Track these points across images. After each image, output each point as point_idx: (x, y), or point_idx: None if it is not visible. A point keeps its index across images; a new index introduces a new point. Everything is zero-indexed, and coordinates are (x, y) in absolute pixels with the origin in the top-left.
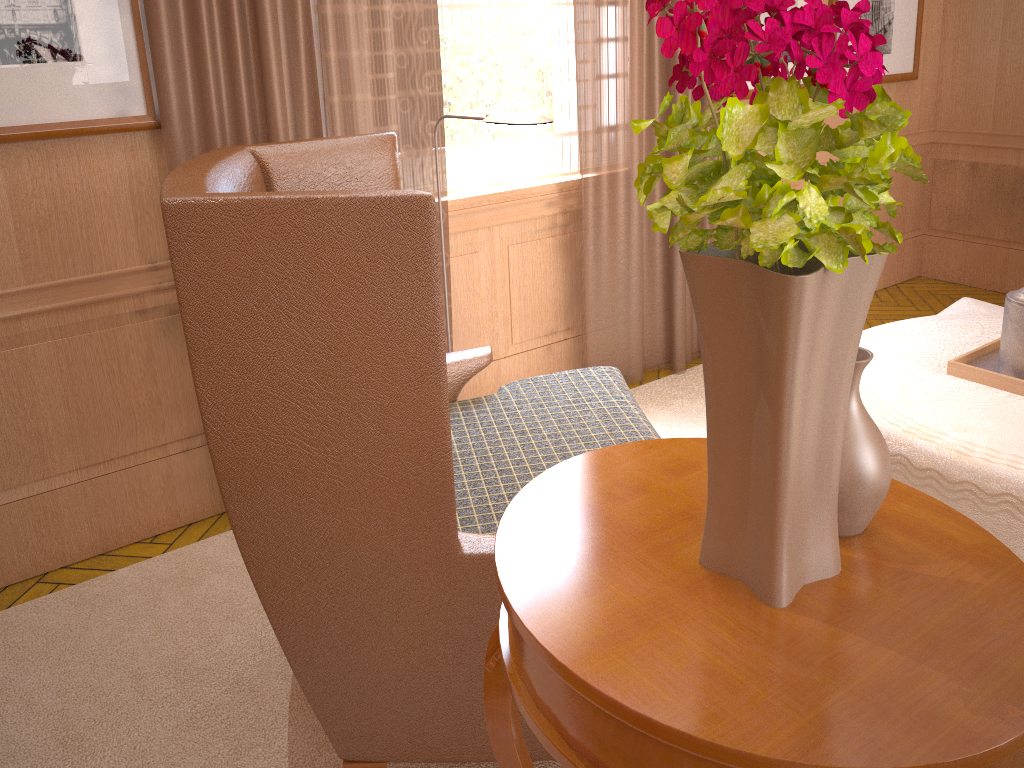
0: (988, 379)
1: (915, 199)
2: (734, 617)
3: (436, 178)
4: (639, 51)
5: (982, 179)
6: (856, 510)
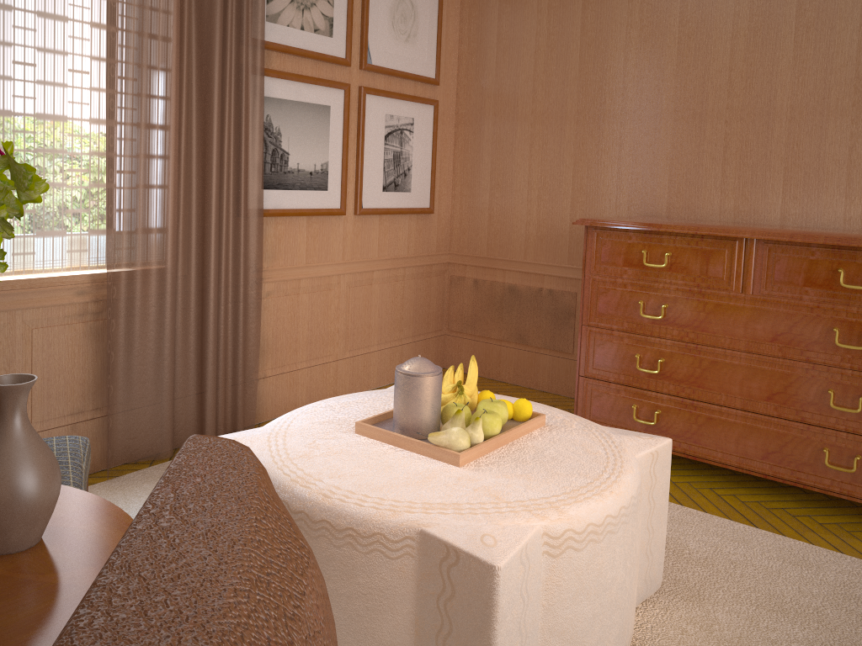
0: (380, 435)
1: (437, 306)
2: None
3: None
4: (174, 167)
5: (482, 291)
6: (5, 526)
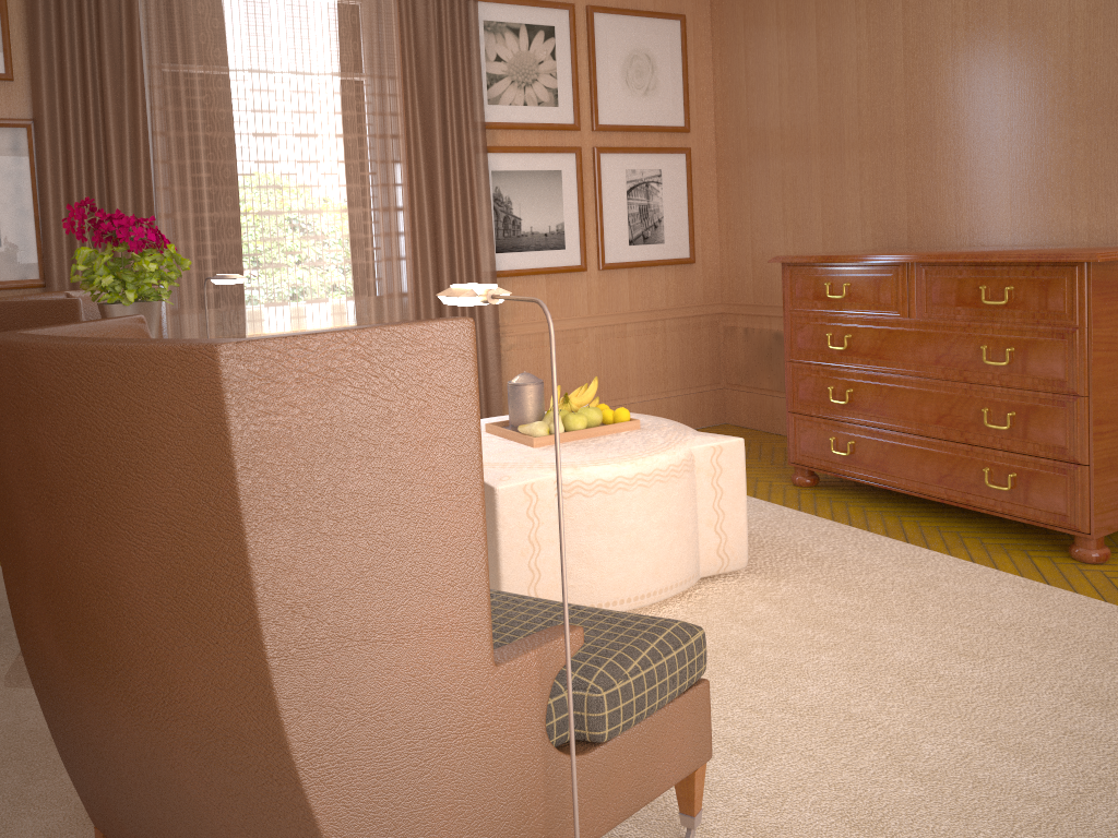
0: (497, 431)
1: (710, 358)
2: None
3: (239, 323)
4: (408, 241)
5: (752, 341)
6: None
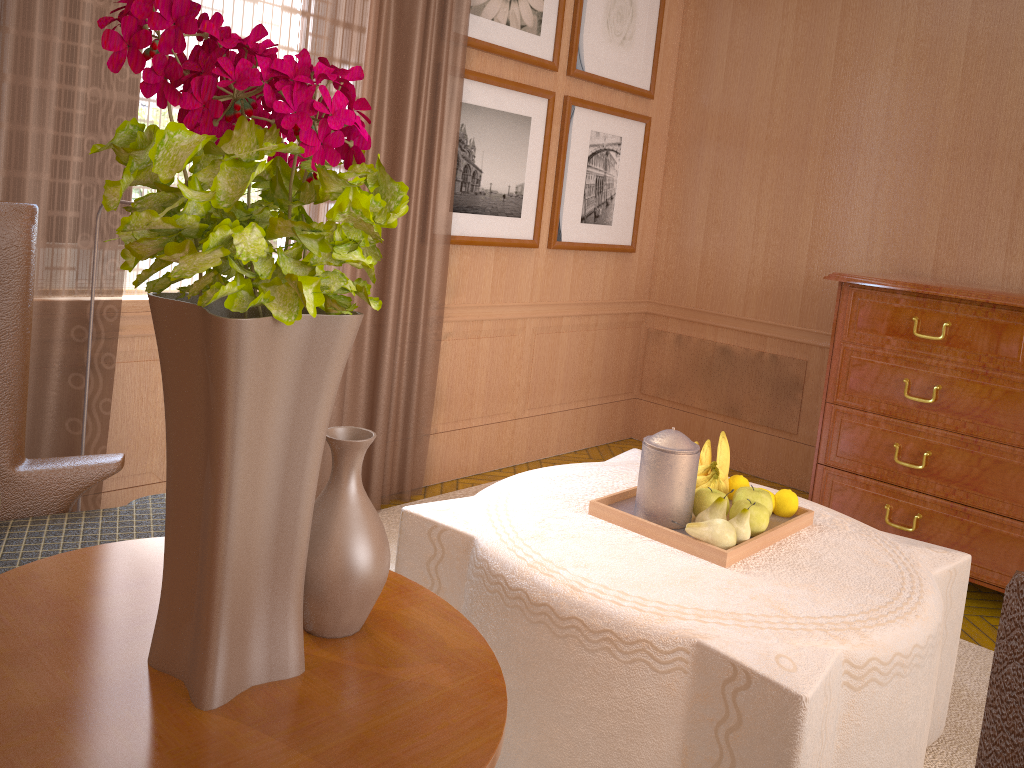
0: (622, 520)
1: (629, 363)
2: (147, 719)
3: (113, 272)
4: None
5: (686, 350)
6: (340, 606)
